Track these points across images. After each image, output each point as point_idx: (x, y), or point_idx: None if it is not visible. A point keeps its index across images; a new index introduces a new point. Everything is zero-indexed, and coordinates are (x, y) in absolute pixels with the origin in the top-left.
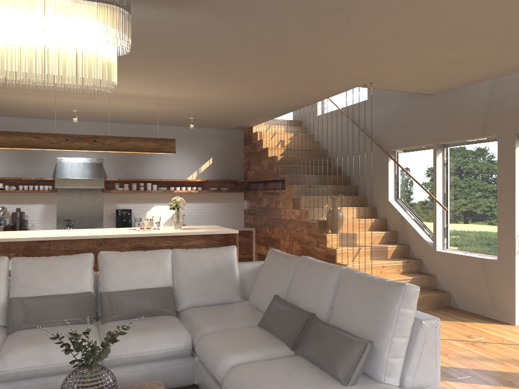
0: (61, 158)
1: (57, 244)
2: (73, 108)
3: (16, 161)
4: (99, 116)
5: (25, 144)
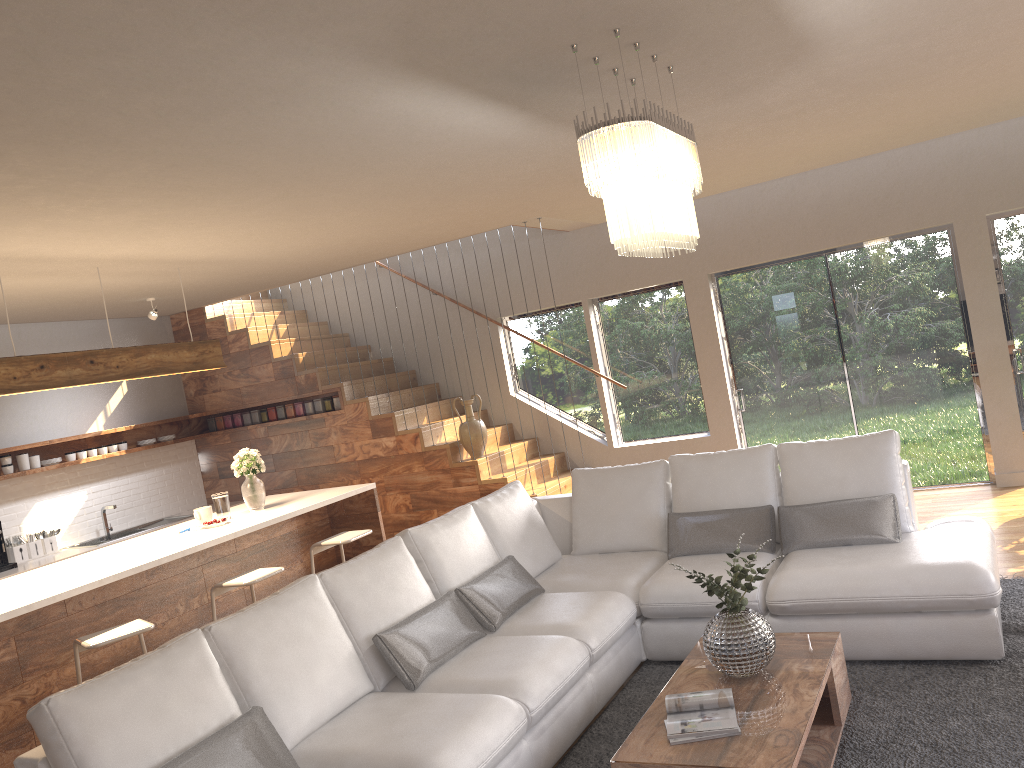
0: None
1: (77, 597)
2: None
3: None
4: None
5: None
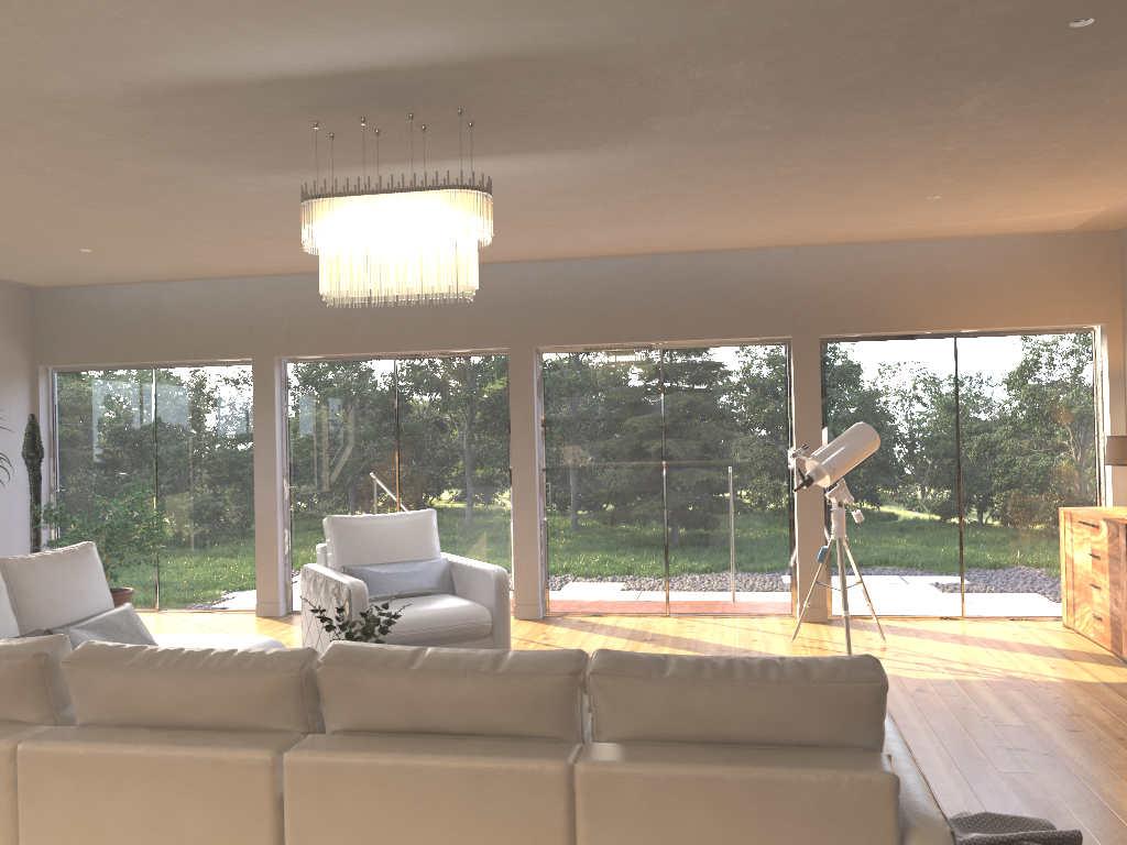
0: None
1: None
2: None
3: None
4: None
5: None
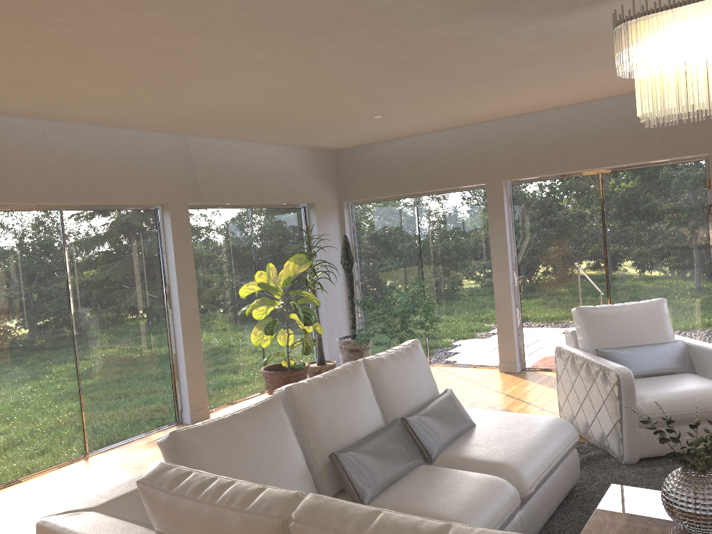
0: None
1: None
2: None
3: None
4: None
5: None
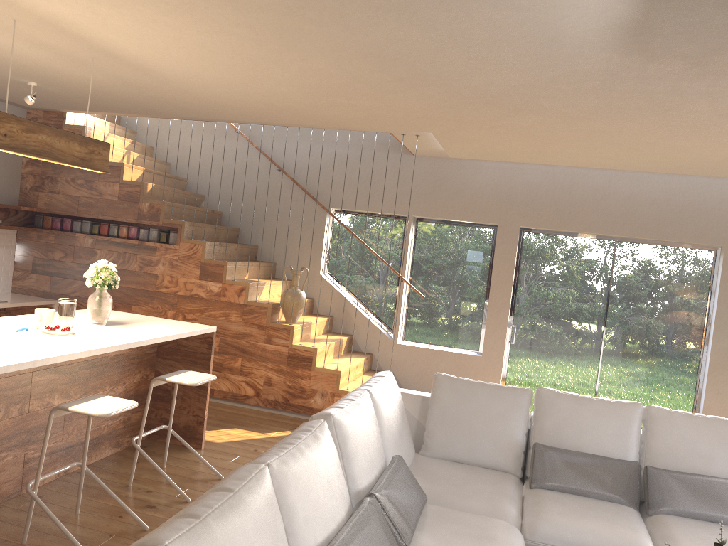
0: None
1: None
2: None
3: None
4: None
5: None
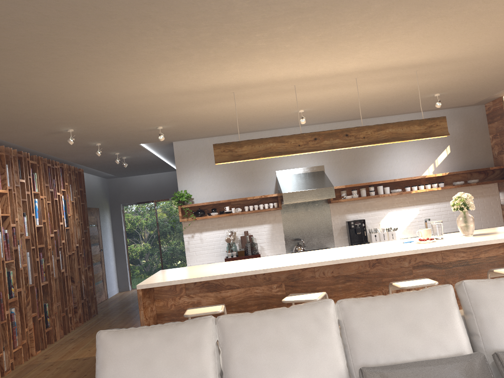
0: (280, 171)
1: (322, 269)
2: (301, 107)
3: (238, 181)
4: (323, 114)
5: (269, 151)
